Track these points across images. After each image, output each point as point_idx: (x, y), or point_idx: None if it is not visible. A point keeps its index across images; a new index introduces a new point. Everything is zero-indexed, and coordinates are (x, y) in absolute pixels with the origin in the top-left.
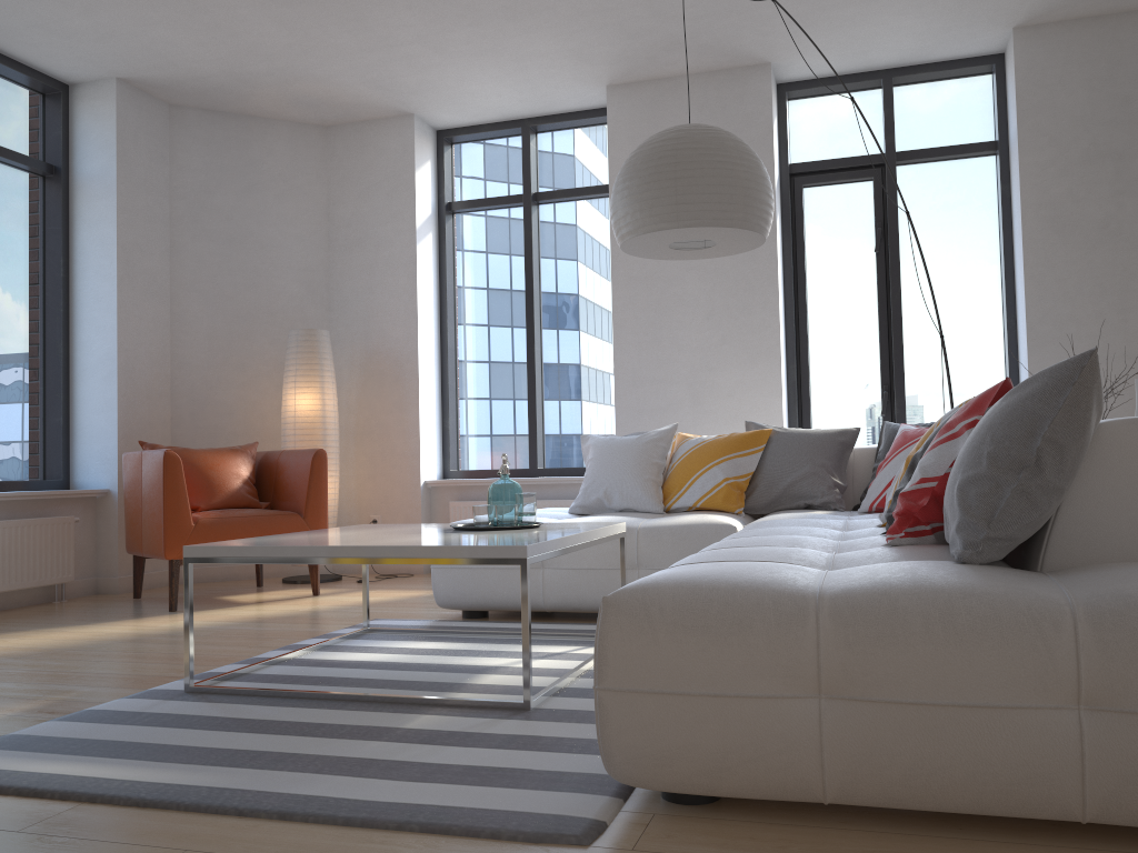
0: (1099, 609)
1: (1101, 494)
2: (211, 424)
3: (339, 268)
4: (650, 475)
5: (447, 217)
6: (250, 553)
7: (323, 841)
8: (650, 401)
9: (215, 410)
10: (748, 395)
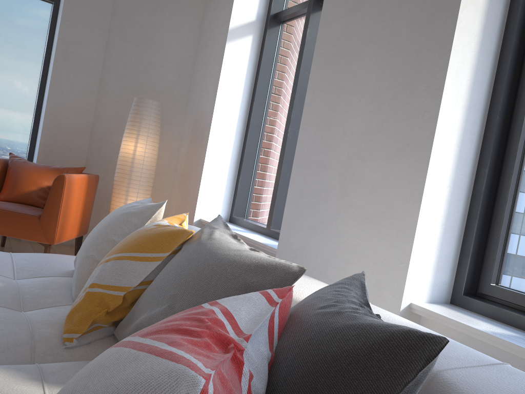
0: None
1: None
2: (107, 156)
3: (197, 62)
4: (96, 253)
5: (271, 24)
6: None
7: None
8: (311, 184)
9: (111, 147)
10: (388, 195)
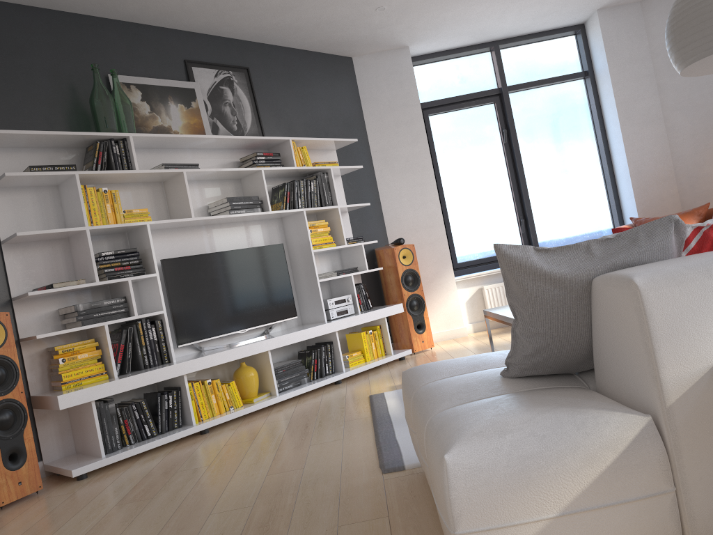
0: (430, 421)
1: (599, 333)
2: (704, 190)
3: None
4: None
5: None
6: (491, 315)
7: (360, 447)
8: None
9: (704, 180)
10: None
